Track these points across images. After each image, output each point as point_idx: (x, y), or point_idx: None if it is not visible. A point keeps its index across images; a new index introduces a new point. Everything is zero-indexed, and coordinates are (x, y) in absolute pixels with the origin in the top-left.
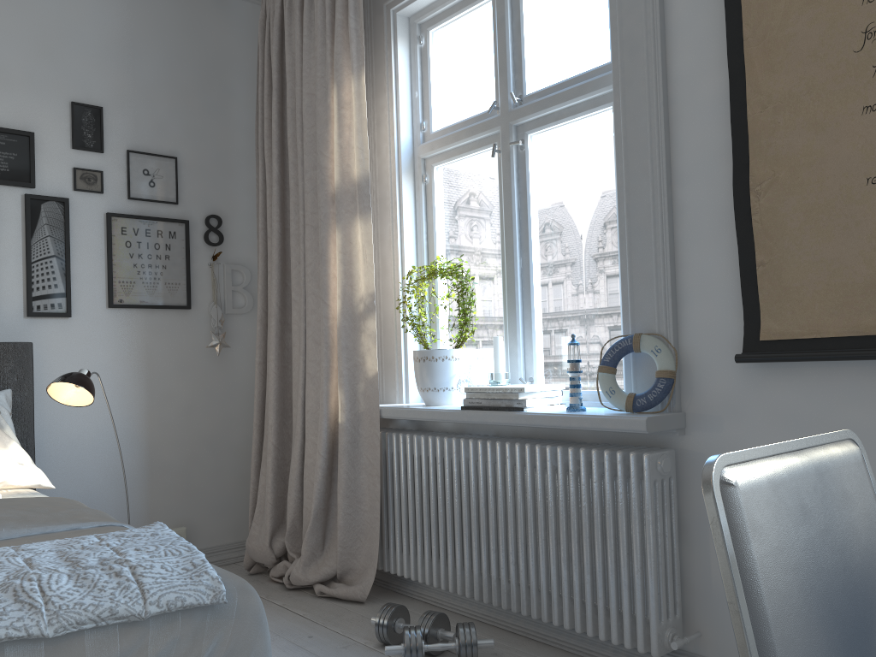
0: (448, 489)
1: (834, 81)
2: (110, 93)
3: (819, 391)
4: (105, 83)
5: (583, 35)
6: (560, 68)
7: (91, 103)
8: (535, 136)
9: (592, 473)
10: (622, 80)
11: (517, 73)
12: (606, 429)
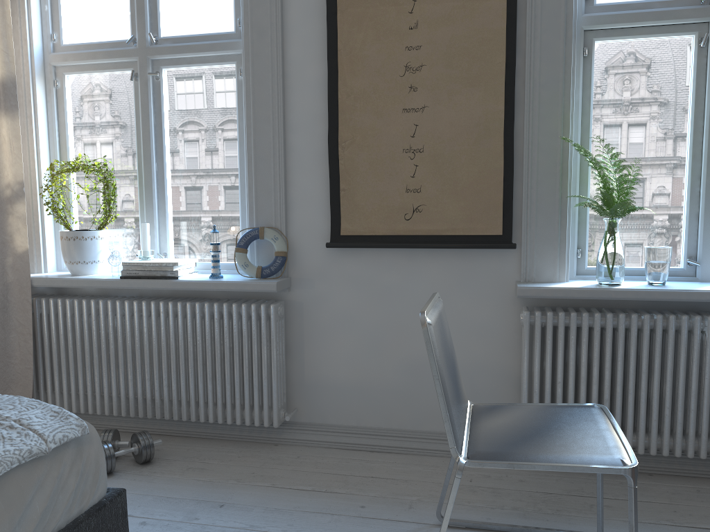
0: (104, 339)
1: (388, 90)
2: None
3: (371, 264)
4: None
5: (211, 4)
6: (191, 24)
7: None
8: (168, 71)
9: (233, 319)
10: (252, 52)
11: (153, 18)
12: (248, 290)
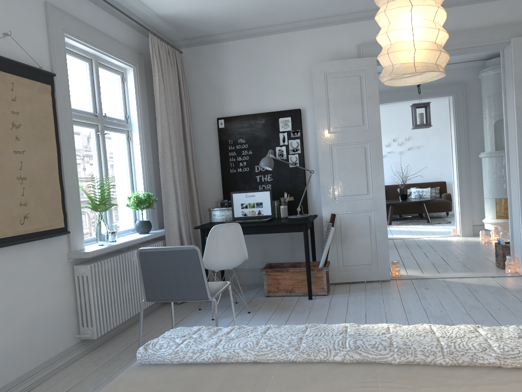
0: None
1: (5, 137)
2: None
3: (1, 259)
4: None
5: None
6: None
7: None
8: None
9: None
10: None
11: None
12: None
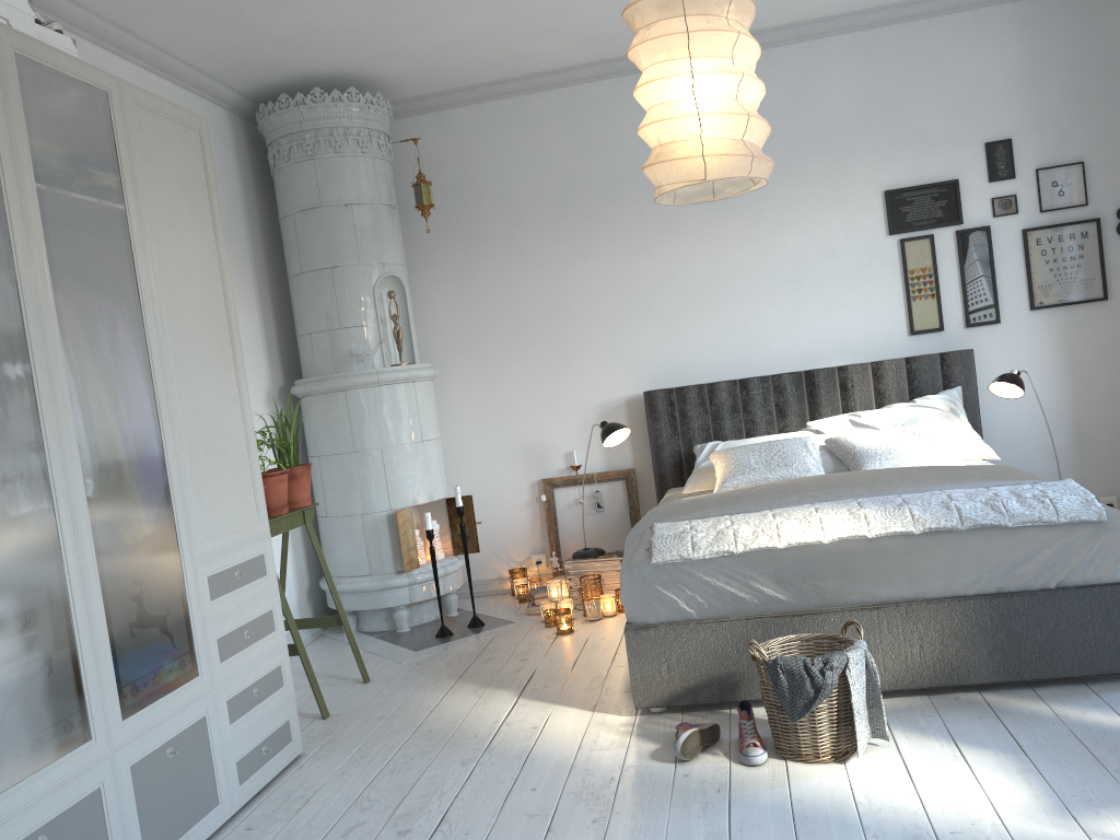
0: None
1: None
2: (1016, 123)
3: None
4: (1011, 116)
5: None
6: None
7: (1001, 138)
8: None
9: None
10: None
11: None
12: None
